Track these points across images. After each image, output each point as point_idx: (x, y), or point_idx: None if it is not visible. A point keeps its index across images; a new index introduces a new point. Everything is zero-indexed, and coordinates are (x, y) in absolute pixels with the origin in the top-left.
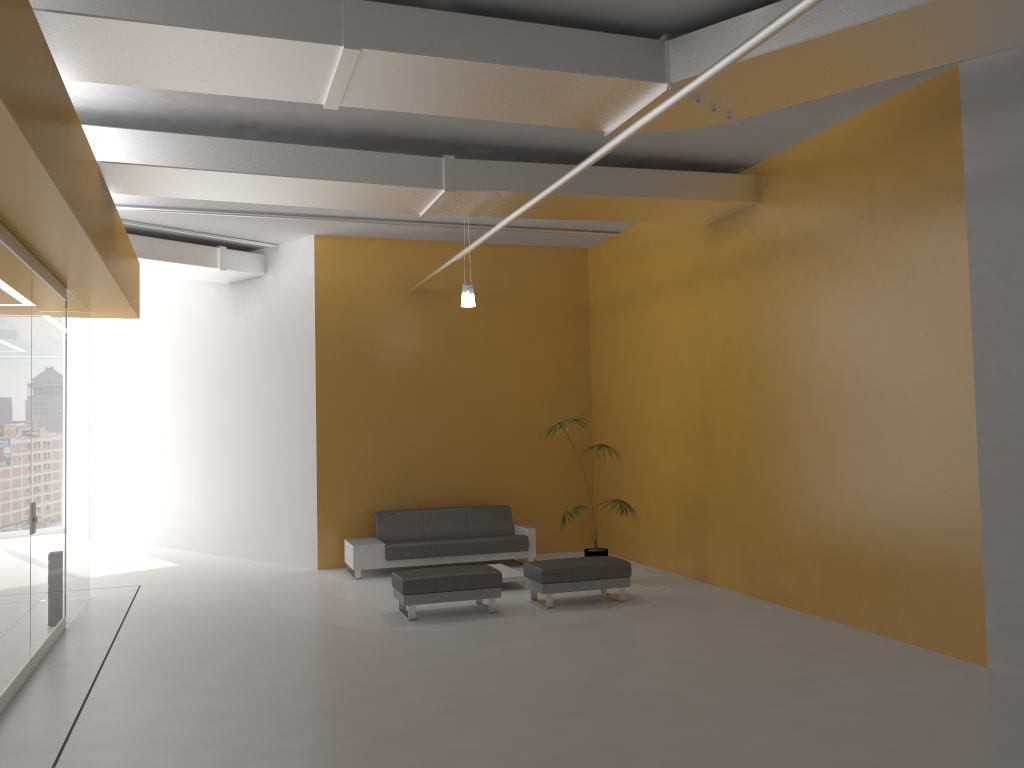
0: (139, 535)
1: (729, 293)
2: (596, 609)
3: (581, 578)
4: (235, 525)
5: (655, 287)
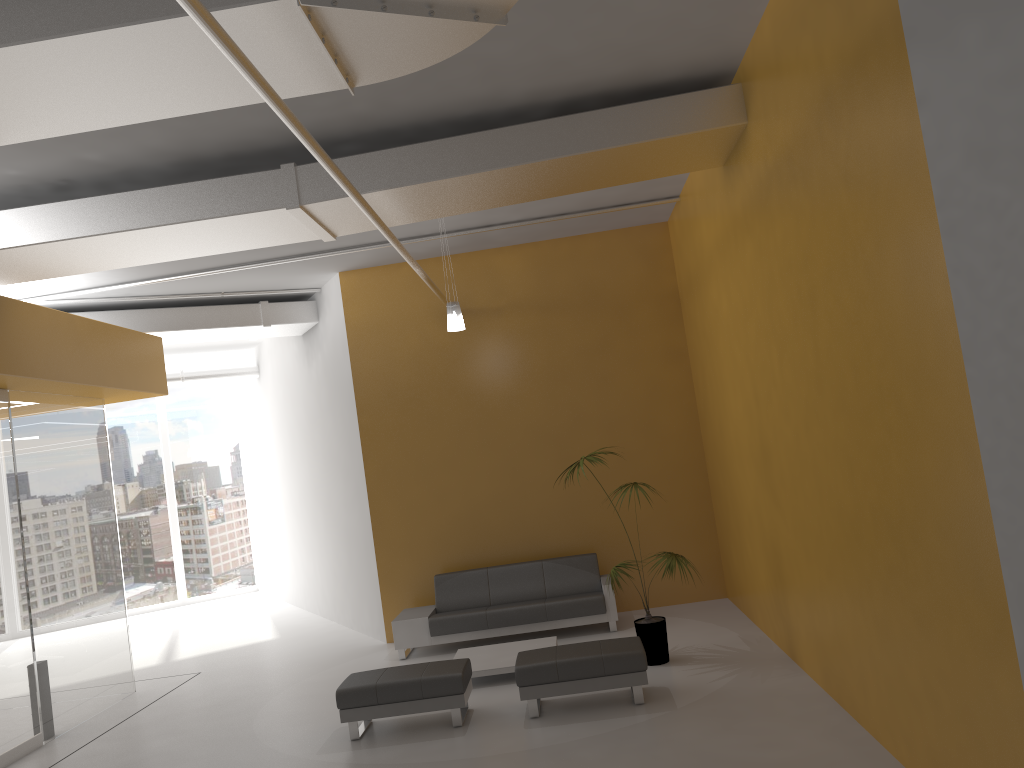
0: (291, 596)
1: (749, 258)
2: (587, 721)
3: (572, 677)
4: (336, 590)
5: (707, 260)
